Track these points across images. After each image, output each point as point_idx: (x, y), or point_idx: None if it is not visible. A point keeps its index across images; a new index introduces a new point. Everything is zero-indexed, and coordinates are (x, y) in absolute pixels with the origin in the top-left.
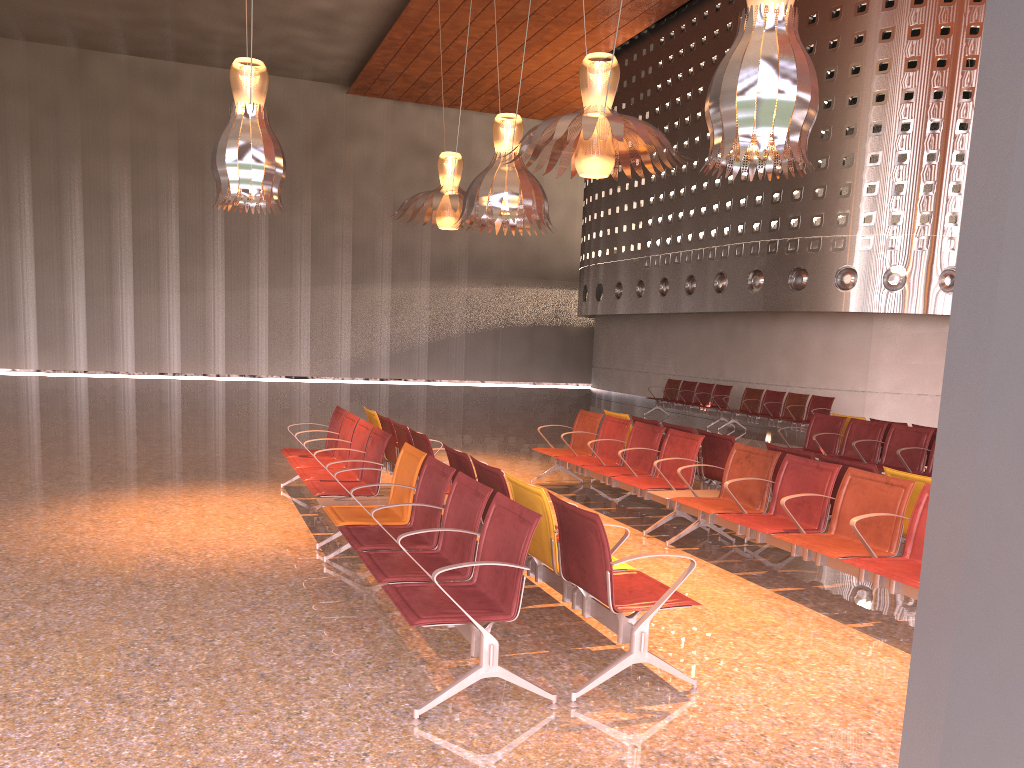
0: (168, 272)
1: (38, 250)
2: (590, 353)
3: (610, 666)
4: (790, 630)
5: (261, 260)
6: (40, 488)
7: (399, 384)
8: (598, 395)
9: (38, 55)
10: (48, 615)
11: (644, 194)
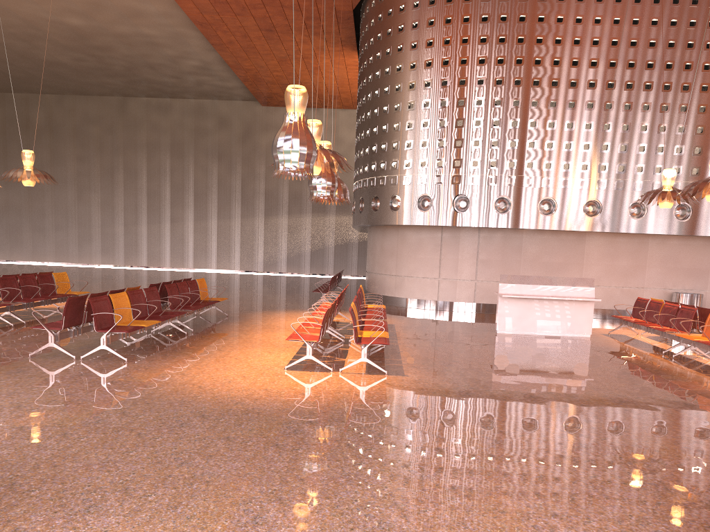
0: (164, 212)
1: (102, 202)
2: None
3: None
4: None
5: (213, 204)
6: None
7: (281, 275)
8: None
9: (104, 102)
10: None
11: None
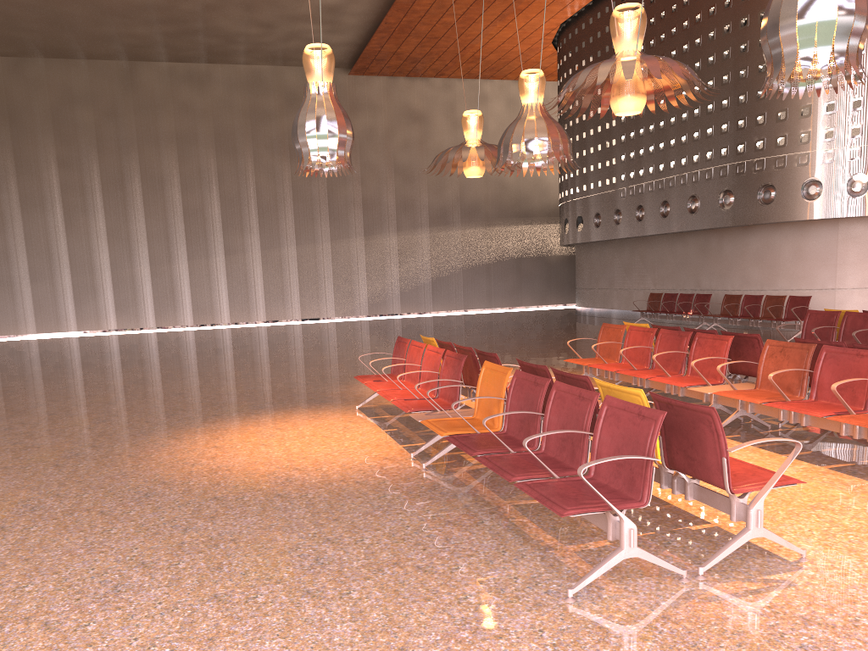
0: (214, 240)
1: (109, 231)
2: (570, 277)
3: (730, 542)
4: (862, 501)
5: (288, 223)
6: (162, 423)
7: (410, 317)
8: (584, 312)
9: (97, 70)
10: (218, 527)
11: (615, 134)
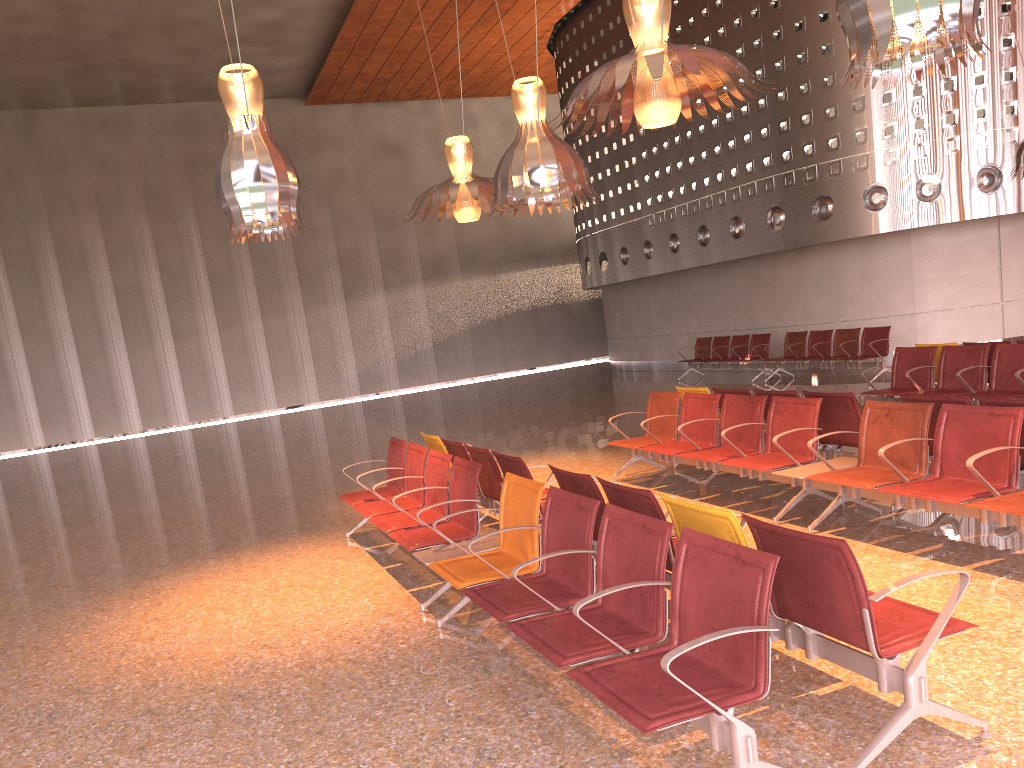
0: (158, 322)
1: (22, 324)
2: (598, 325)
3: (886, 728)
4: None
5: (249, 292)
6: (88, 587)
7: (412, 393)
8: (620, 367)
9: None
10: (148, 766)
11: (635, 151)
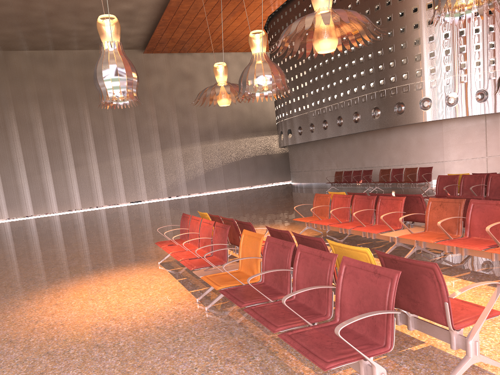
0: (67, 158)
1: None
2: (286, 165)
3: (456, 369)
4: None
5: (113, 144)
6: (22, 287)
7: (193, 196)
8: (296, 186)
9: None
10: None
11: (306, 79)
